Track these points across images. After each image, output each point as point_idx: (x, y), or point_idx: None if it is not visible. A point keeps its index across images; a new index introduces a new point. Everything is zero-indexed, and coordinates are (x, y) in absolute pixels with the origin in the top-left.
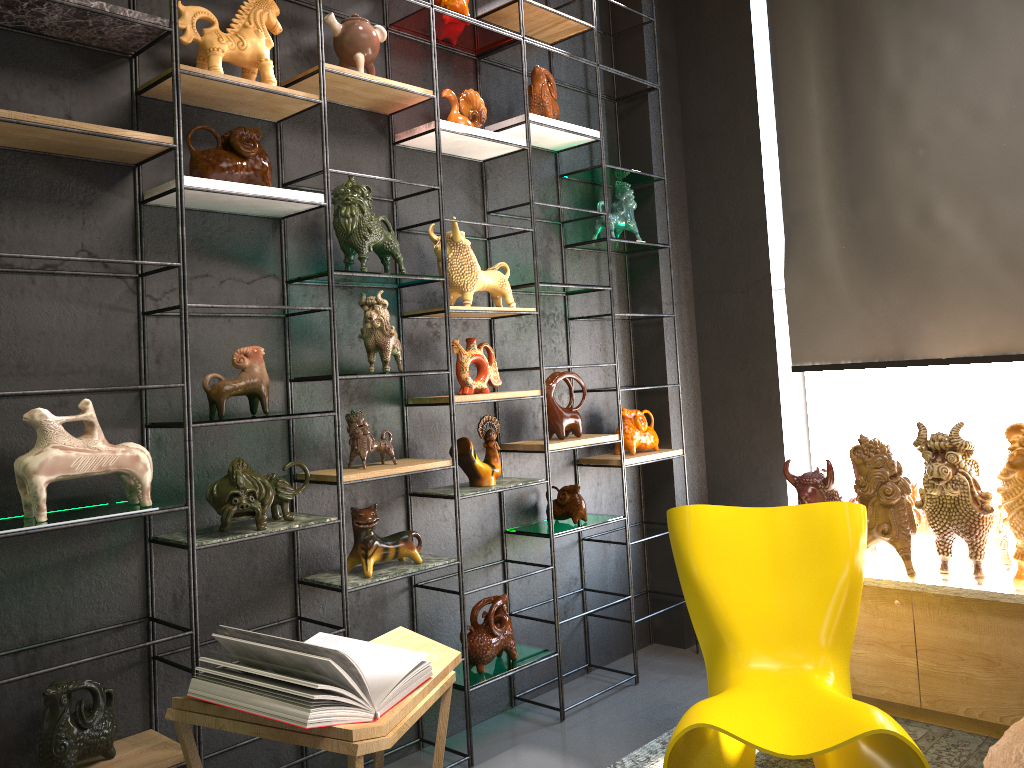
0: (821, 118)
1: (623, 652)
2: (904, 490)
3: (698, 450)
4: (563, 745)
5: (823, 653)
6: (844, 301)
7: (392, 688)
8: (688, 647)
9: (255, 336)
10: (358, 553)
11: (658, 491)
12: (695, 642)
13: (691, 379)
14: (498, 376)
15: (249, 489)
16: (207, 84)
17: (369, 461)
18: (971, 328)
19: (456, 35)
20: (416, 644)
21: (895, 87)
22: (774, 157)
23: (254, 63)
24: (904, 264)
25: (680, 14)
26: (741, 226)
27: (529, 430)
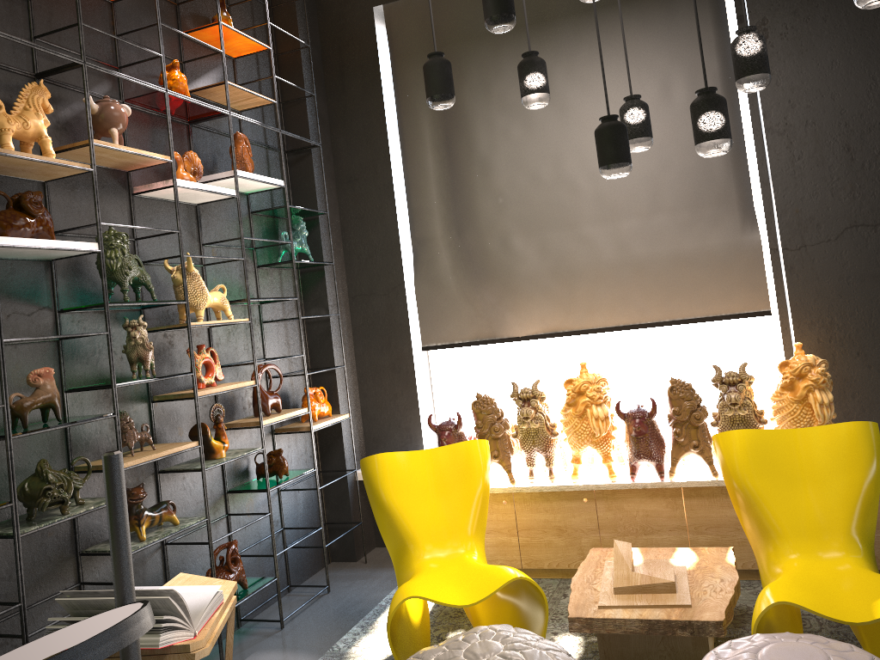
0: (435, 173)
1: (312, 572)
2: (506, 427)
3: (357, 413)
4: (289, 644)
5: (470, 540)
6: (456, 300)
7: (203, 613)
8: (358, 560)
9: (36, 358)
10: (132, 523)
11: (331, 446)
12: (362, 555)
13: (350, 360)
14: (221, 372)
15: (59, 483)
16: (4, 159)
17: (127, 449)
18: (536, 316)
19: (177, 108)
20: (200, 582)
21: (483, 156)
22: (402, 197)
23: (35, 139)
24: (493, 274)
25: (330, 89)
26: (382, 247)
27: (240, 411)
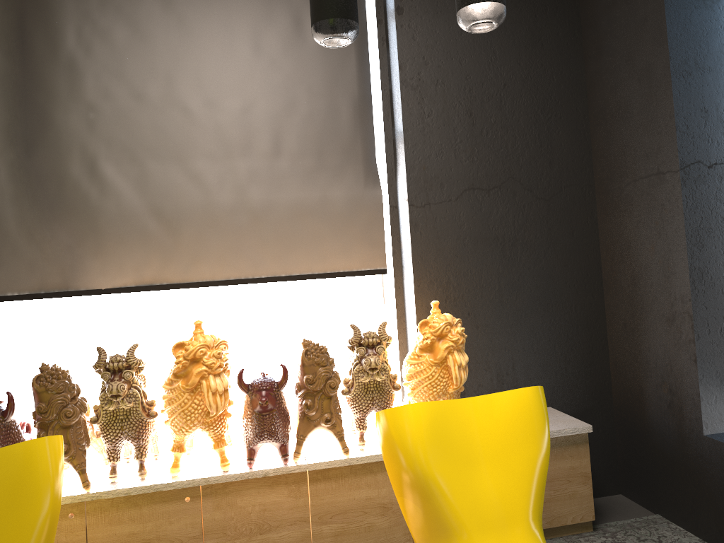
0: None
1: None
2: (83, 409)
3: None
4: None
5: None
6: (14, 238)
7: None
8: None
9: None
10: None
11: None
12: None
13: None
14: None
15: None
16: None
17: None
18: (127, 264)
19: None
20: None
21: (72, 56)
22: None
23: None
24: (74, 208)
25: None
26: None
27: None
